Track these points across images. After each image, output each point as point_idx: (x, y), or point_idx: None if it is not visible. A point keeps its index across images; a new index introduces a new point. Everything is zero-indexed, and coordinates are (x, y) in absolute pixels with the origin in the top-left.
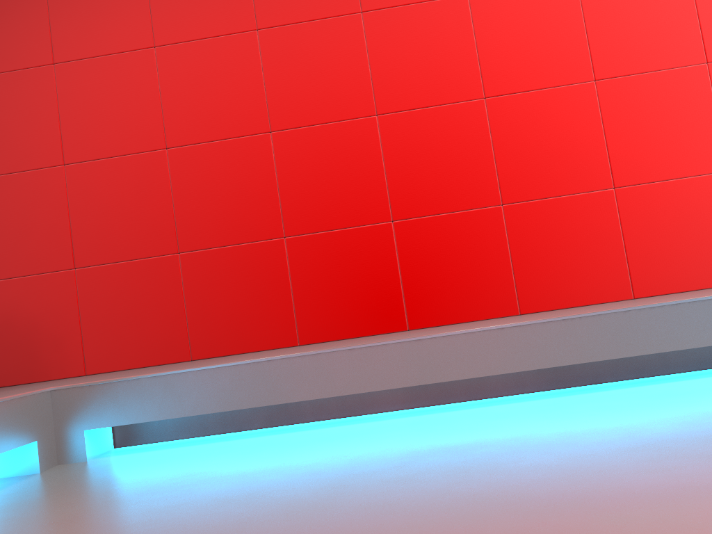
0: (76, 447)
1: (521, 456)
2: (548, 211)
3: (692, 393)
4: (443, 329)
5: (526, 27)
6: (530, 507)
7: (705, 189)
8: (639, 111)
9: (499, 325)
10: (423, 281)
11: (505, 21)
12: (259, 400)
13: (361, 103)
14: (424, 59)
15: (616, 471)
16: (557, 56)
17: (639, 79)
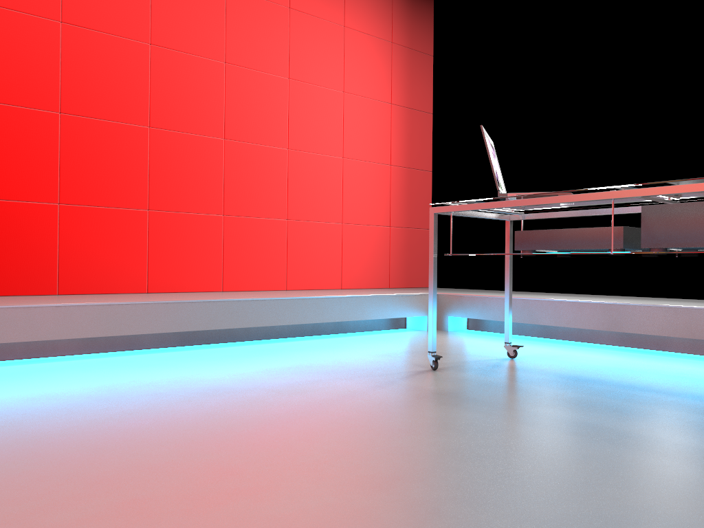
0: None
1: (206, 375)
2: (180, 221)
3: (269, 350)
4: (106, 298)
5: (187, 85)
6: (237, 390)
7: (273, 228)
8: (246, 168)
9: (165, 300)
10: (77, 257)
11: (174, 75)
12: None
13: (48, 99)
14: (108, 81)
15: (262, 378)
16: (204, 114)
17: (250, 147)
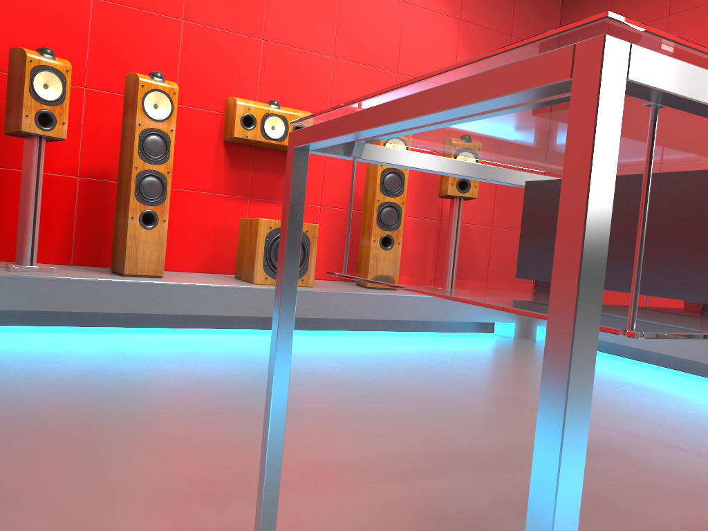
0: (533, 332)
1: (646, 397)
2: None
3: None
4: None
5: None
6: None
7: None
8: None
9: None
10: None
11: None
12: (614, 339)
13: None
14: None
15: (643, 408)
16: None
17: None
